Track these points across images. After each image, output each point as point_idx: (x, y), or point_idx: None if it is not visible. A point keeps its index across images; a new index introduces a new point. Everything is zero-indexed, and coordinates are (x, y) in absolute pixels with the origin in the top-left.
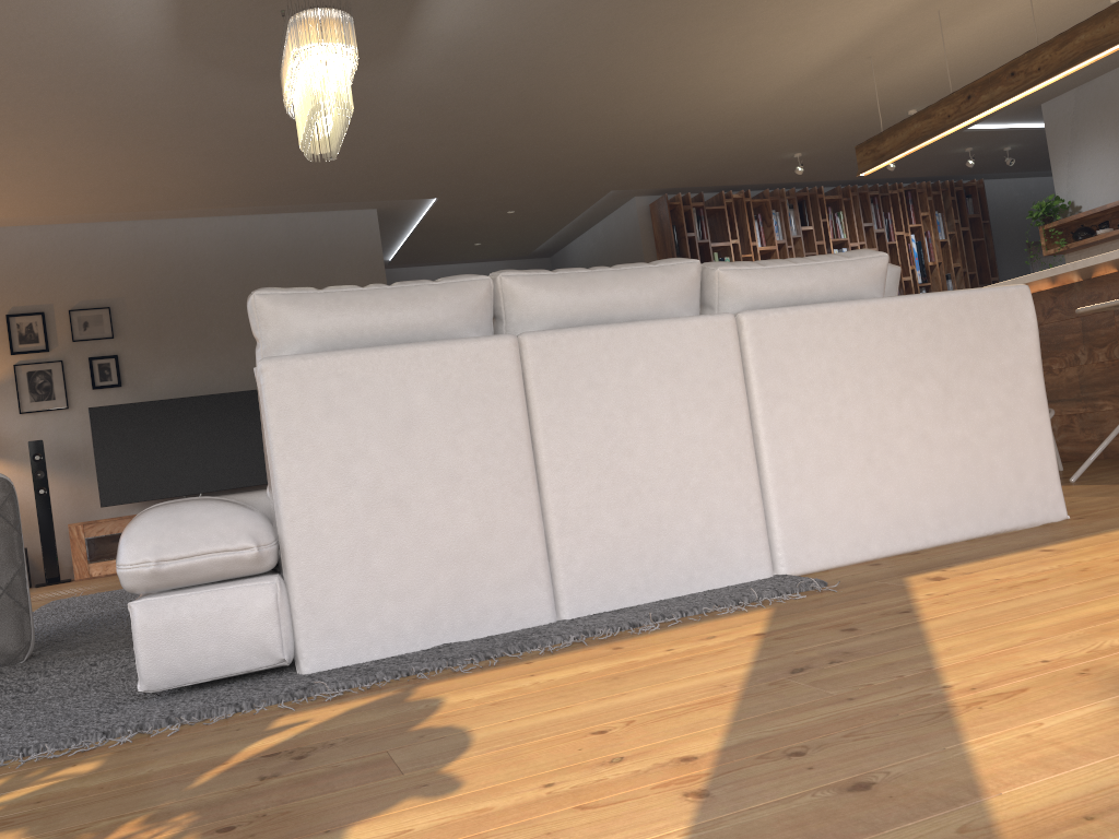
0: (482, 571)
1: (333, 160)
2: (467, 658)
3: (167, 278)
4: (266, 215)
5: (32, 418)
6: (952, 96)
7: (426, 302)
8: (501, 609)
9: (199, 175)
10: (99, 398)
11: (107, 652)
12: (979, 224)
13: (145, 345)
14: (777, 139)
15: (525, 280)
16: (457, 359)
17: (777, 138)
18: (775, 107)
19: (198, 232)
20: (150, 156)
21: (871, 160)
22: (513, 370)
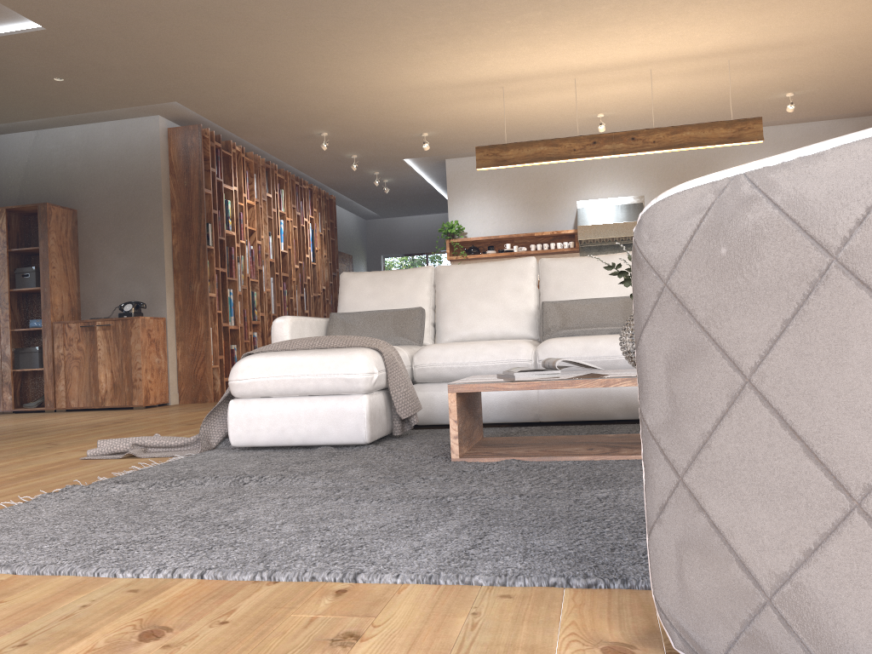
0: None
1: None
2: None
3: None
4: None
5: None
6: (579, 138)
7: None
8: None
9: None
10: None
11: None
12: (332, 228)
13: None
14: (347, 116)
15: None
16: None
17: (349, 115)
18: (403, 92)
19: None
20: None
21: (492, 160)
22: None
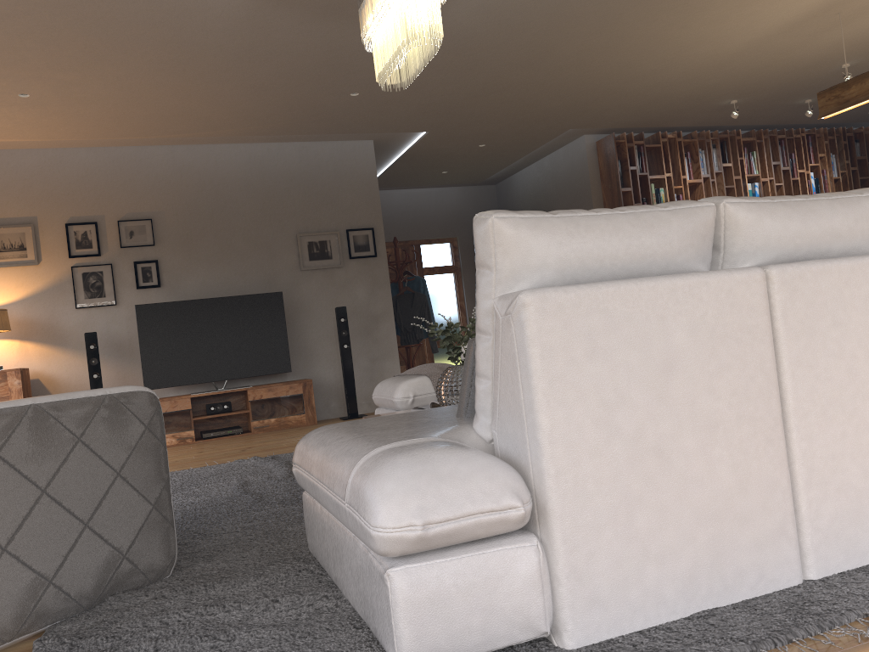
0: (738, 529)
1: (355, 95)
2: (769, 642)
3: (199, 195)
4: (281, 143)
5: (86, 313)
6: None
7: (662, 229)
8: (754, 570)
9: (239, 106)
10: (142, 296)
11: (264, 575)
12: (865, 165)
13: (181, 252)
14: (724, 87)
15: (749, 207)
16: (711, 295)
17: (724, 86)
18: (737, 58)
19: (225, 156)
20: (203, 88)
21: (834, 104)
22: (763, 307)
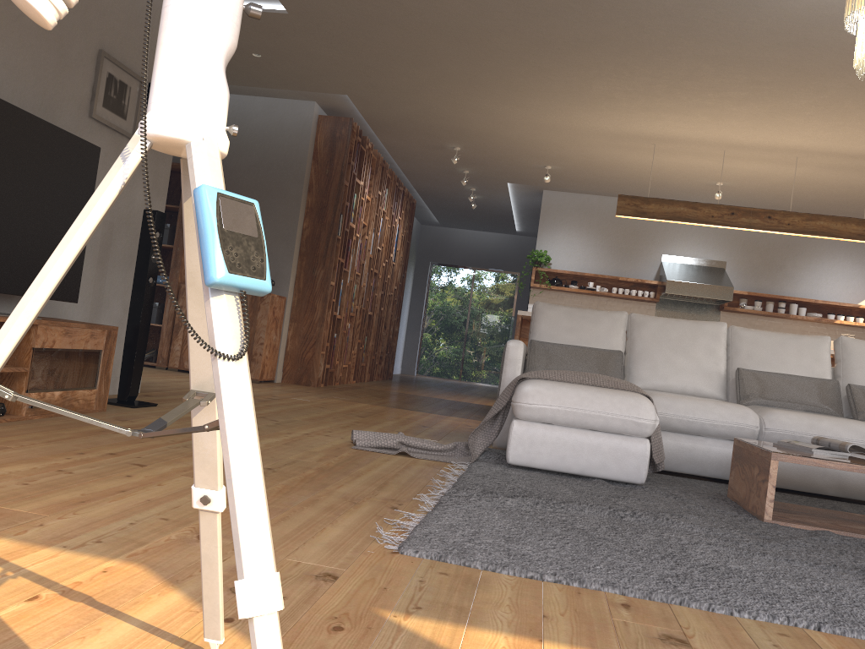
0: None
1: None
2: None
3: None
4: None
5: None
6: (719, 206)
7: None
8: None
9: None
10: None
11: None
12: (409, 231)
13: None
14: (492, 138)
15: None
16: None
17: (494, 138)
18: (562, 130)
19: None
20: None
21: (632, 210)
22: None
